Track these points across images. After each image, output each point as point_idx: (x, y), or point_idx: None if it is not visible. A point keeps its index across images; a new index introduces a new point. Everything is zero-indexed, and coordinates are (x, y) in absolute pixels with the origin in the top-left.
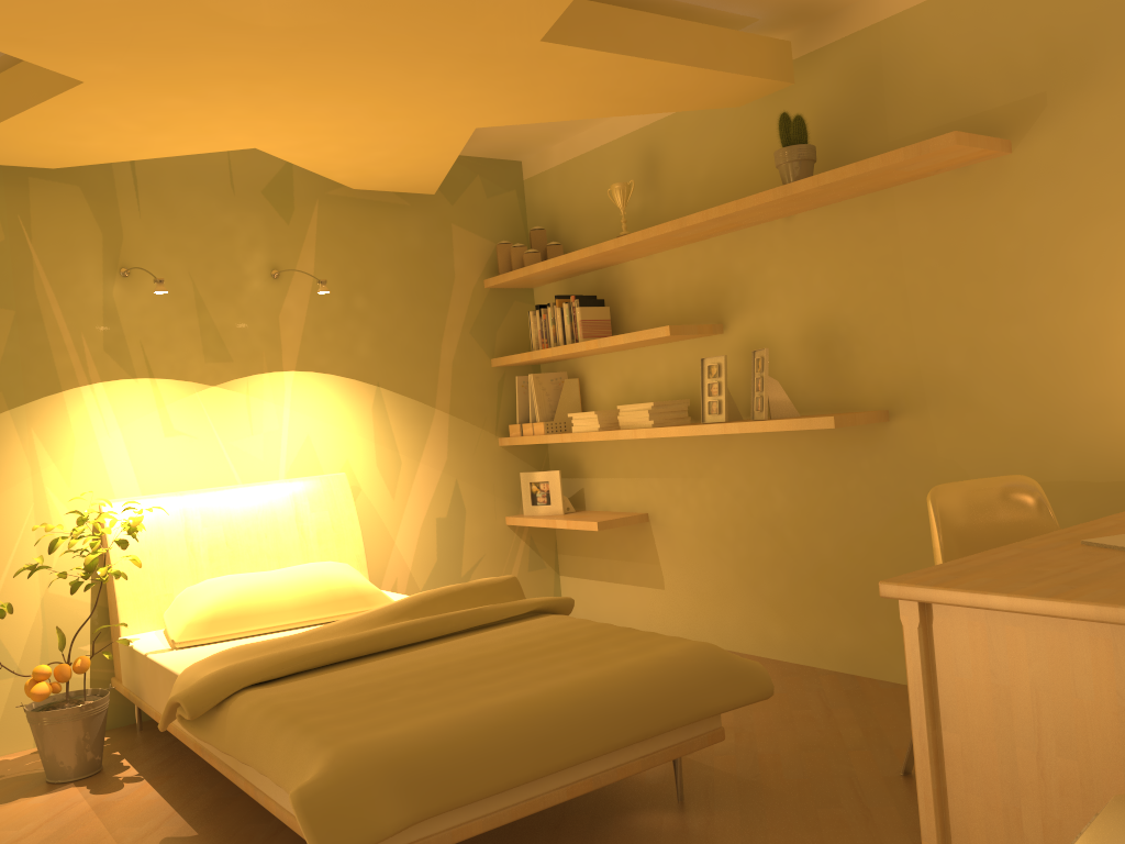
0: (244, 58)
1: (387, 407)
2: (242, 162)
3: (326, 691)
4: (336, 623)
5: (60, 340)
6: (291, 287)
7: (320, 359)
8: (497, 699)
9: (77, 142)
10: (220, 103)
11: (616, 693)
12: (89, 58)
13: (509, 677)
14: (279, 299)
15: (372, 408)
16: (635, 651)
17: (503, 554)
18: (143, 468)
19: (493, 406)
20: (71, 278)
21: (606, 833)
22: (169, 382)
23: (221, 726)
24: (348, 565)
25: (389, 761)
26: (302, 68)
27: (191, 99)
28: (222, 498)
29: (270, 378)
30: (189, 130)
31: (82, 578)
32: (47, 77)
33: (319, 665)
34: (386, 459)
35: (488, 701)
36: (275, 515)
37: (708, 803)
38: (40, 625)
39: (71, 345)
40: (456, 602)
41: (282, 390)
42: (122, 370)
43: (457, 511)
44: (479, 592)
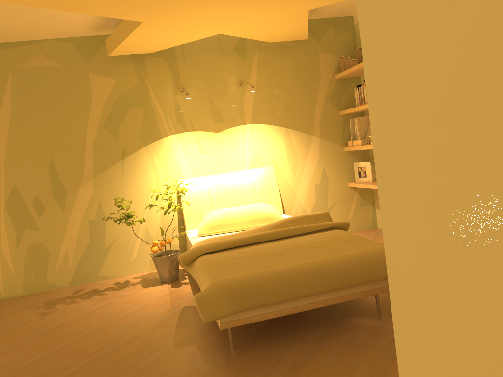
0: (194, 2)
1: (290, 136)
2: (224, 37)
3: (228, 258)
4: (249, 230)
5: (160, 119)
6: (247, 88)
7: (260, 118)
8: (282, 266)
9: (153, 42)
10: (195, 20)
11: (335, 267)
12: (139, 13)
13: (295, 257)
14: (242, 94)
15: (284, 137)
16: (354, 248)
17: (347, 199)
18: (193, 166)
19: (341, 133)
20: (162, 94)
21: (339, 324)
22: (201, 132)
23: (193, 268)
24: (269, 204)
25: (230, 287)
26: (218, 1)
27: (184, 20)
28: (222, 177)
29: (240, 128)
30: (190, 31)
31: (166, 209)
32: (133, 21)
33: (232, 247)
34: (291, 159)
35: (278, 266)
36: (243, 184)
37: (390, 316)
38: (160, 225)
39: (164, 120)
40: (300, 222)
41: (245, 132)
42: (183, 129)
43: (324, 180)
44: (310, 218)
